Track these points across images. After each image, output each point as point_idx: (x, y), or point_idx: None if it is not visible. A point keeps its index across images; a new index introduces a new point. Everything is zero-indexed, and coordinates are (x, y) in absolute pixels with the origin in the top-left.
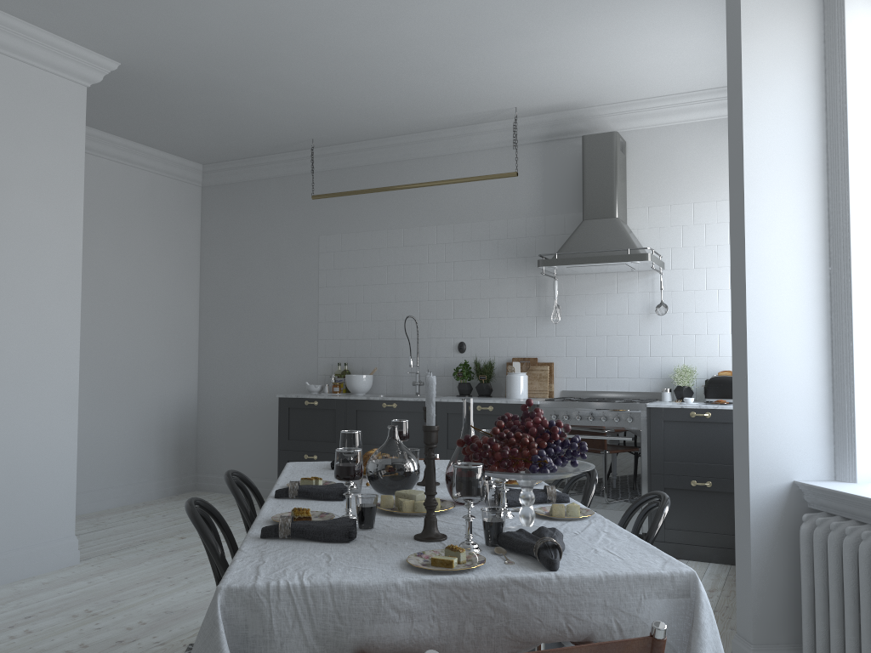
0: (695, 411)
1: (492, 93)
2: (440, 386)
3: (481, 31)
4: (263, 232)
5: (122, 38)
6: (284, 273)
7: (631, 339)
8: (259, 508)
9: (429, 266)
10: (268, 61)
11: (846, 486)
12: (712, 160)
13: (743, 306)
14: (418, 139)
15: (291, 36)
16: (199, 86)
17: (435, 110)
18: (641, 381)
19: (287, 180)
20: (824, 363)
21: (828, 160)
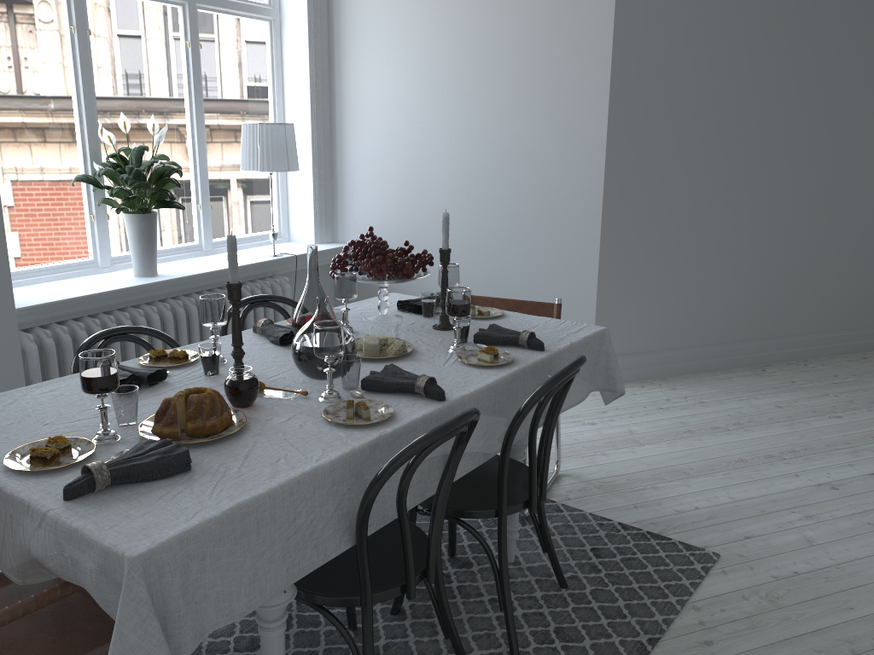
0: None
1: None
2: None
3: None
4: None
5: None
6: None
7: None
8: None
9: None
10: None
11: (25, 301)
12: None
13: None
14: None
15: None
16: None
17: None
18: None
19: None
20: None
21: None
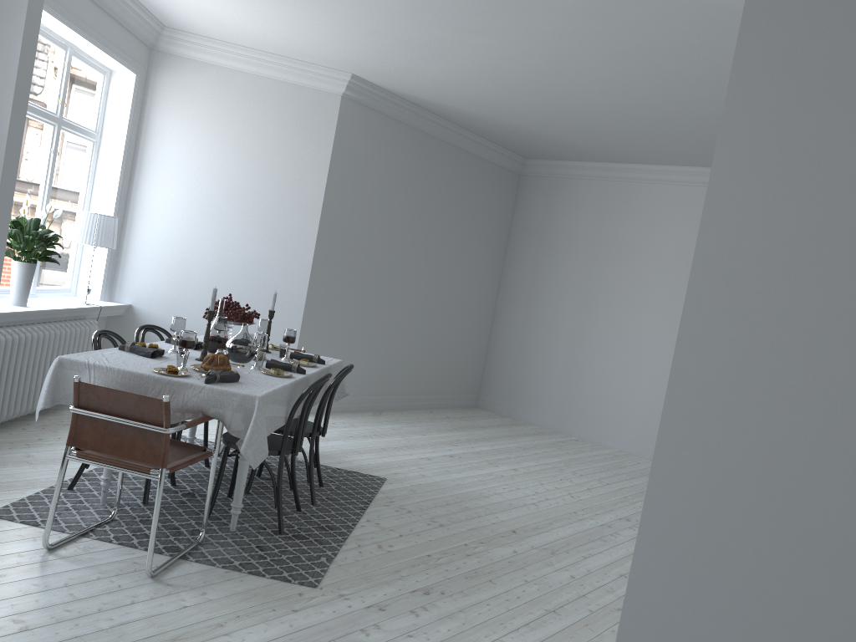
0: None
1: None
2: None
3: None
4: None
5: None
6: None
7: None
8: None
9: None
10: None
11: None
12: None
13: (10, 203)
14: None
15: None
16: None
17: None
18: None
19: None
20: None
21: None
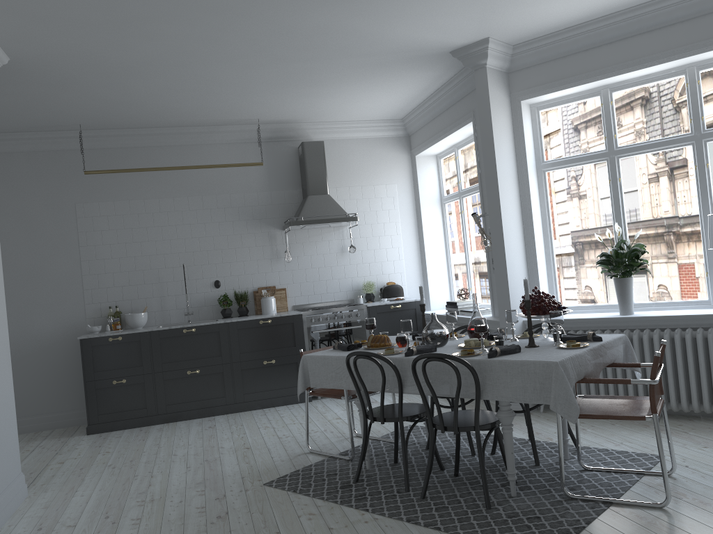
0: (393, 305)
1: (256, 110)
2: (202, 314)
3: (300, 79)
4: (9, 200)
5: (48, 45)
6: (39, 235)
7: (333, 269)
8: (60, 436)
9: (185, 227)
10: (139, 75)
11: None
12: (369, 161)
13: (502, 244)
14: (170, 131)
15: (183, 64)
16: (51, 81)
17: (206, 115)
18: (341, 293)
19: (33, 155)
20: (525, 267)
21: (519, 178)
